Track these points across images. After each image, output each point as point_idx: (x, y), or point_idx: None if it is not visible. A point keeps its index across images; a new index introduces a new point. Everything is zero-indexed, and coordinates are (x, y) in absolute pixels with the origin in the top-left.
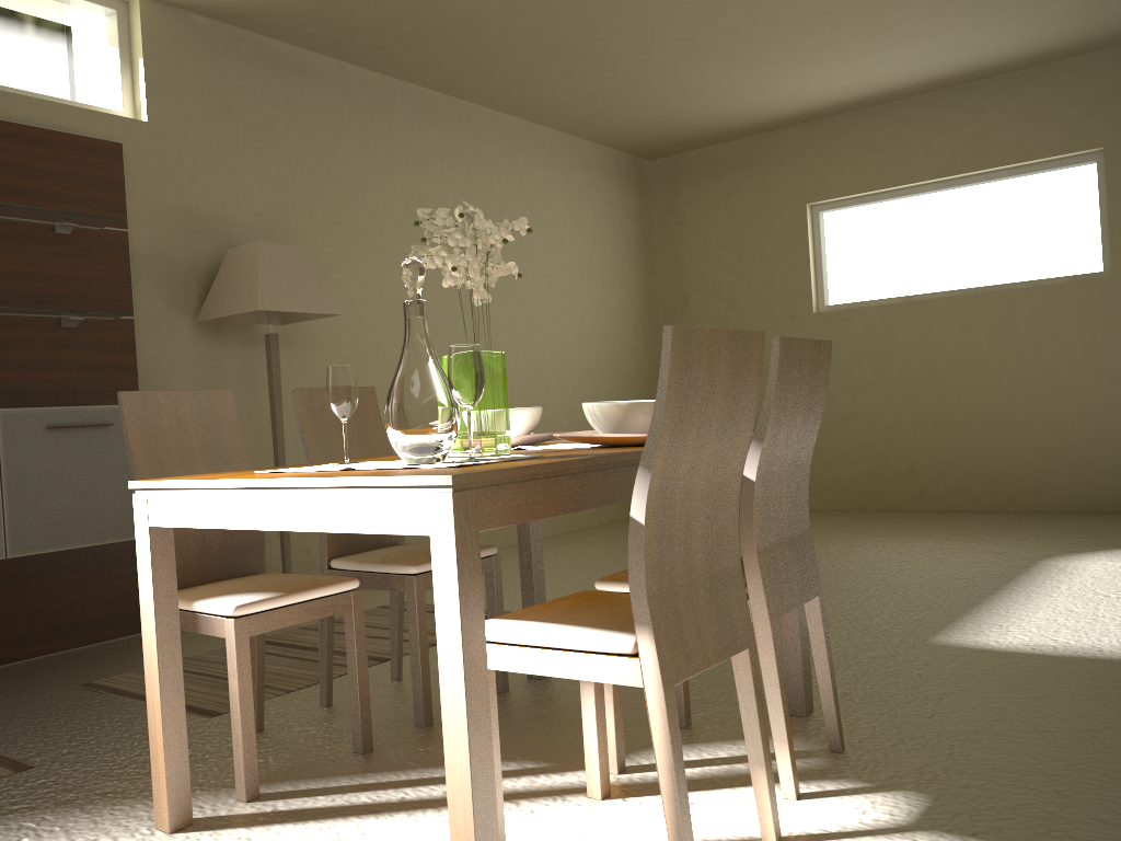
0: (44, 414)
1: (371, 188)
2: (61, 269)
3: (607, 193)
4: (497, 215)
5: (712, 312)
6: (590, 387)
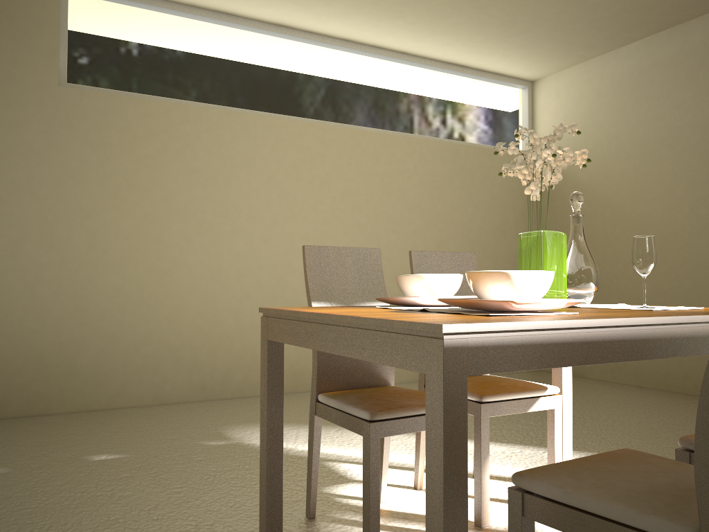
0: None
1: None
2: None
3: None
4: None
5: None
6: None
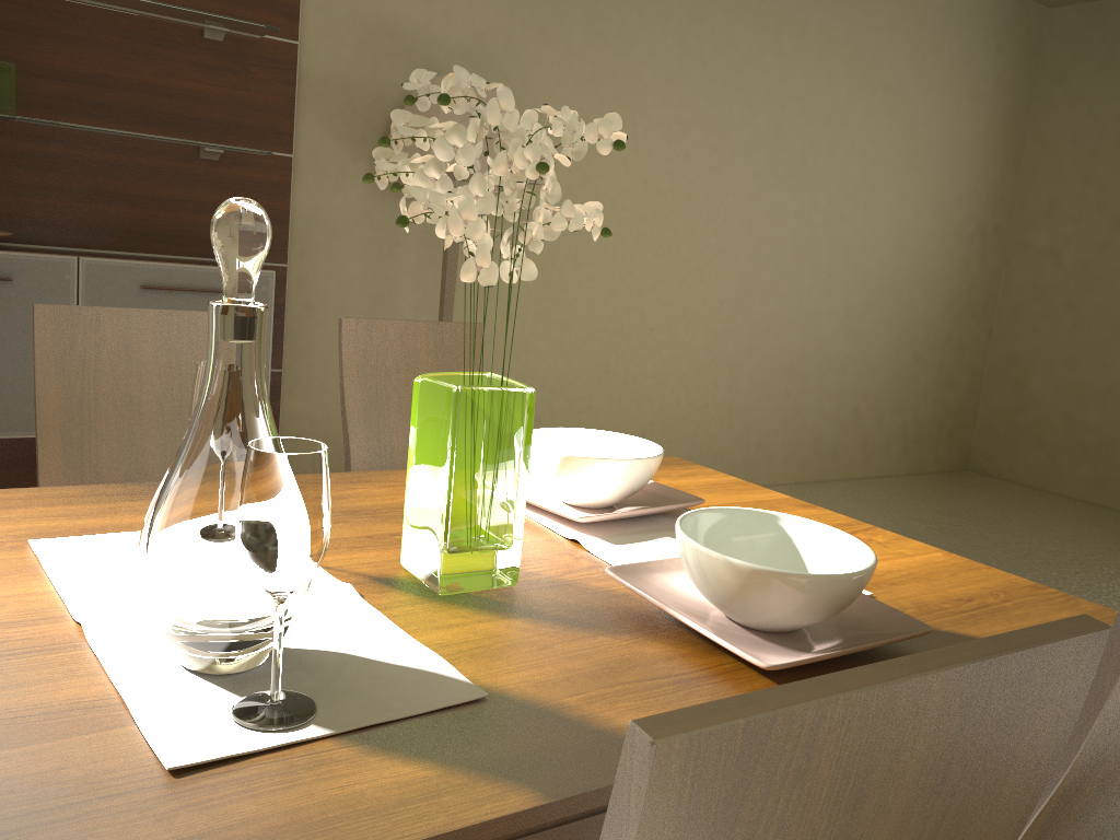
0: (138, 270)
1: (636, 15)
2: (207, 86)
3: (973, 48)
4: (807, 65)
5: (1086, 230)
6: (890, 305)
